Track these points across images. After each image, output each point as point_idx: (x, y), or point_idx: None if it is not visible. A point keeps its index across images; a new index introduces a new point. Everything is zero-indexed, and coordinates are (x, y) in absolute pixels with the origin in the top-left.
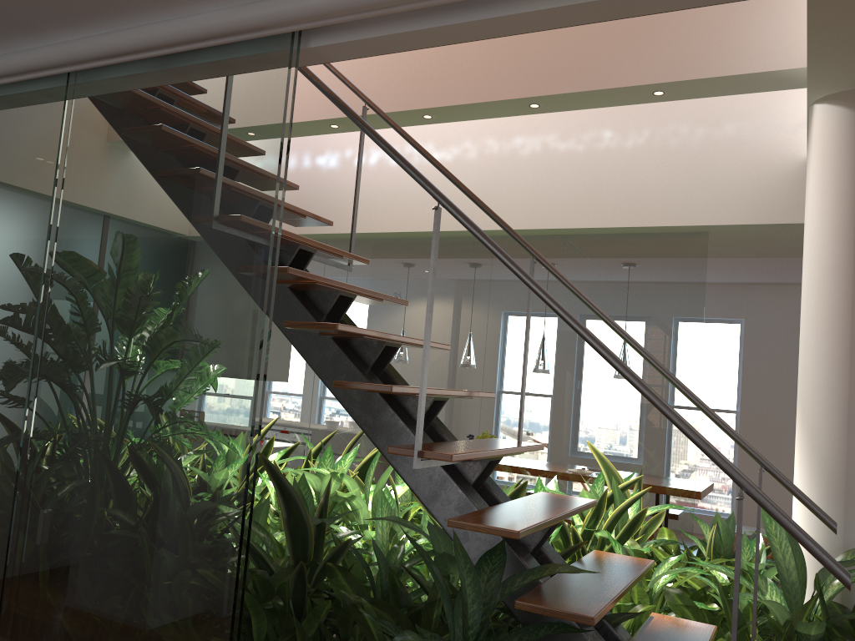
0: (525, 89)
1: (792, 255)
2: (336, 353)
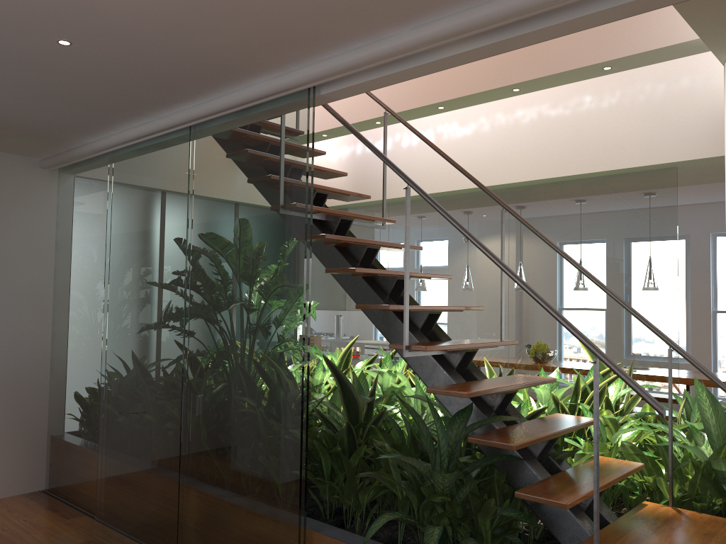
0: (506, 79)
1: None
2: (365, 287)
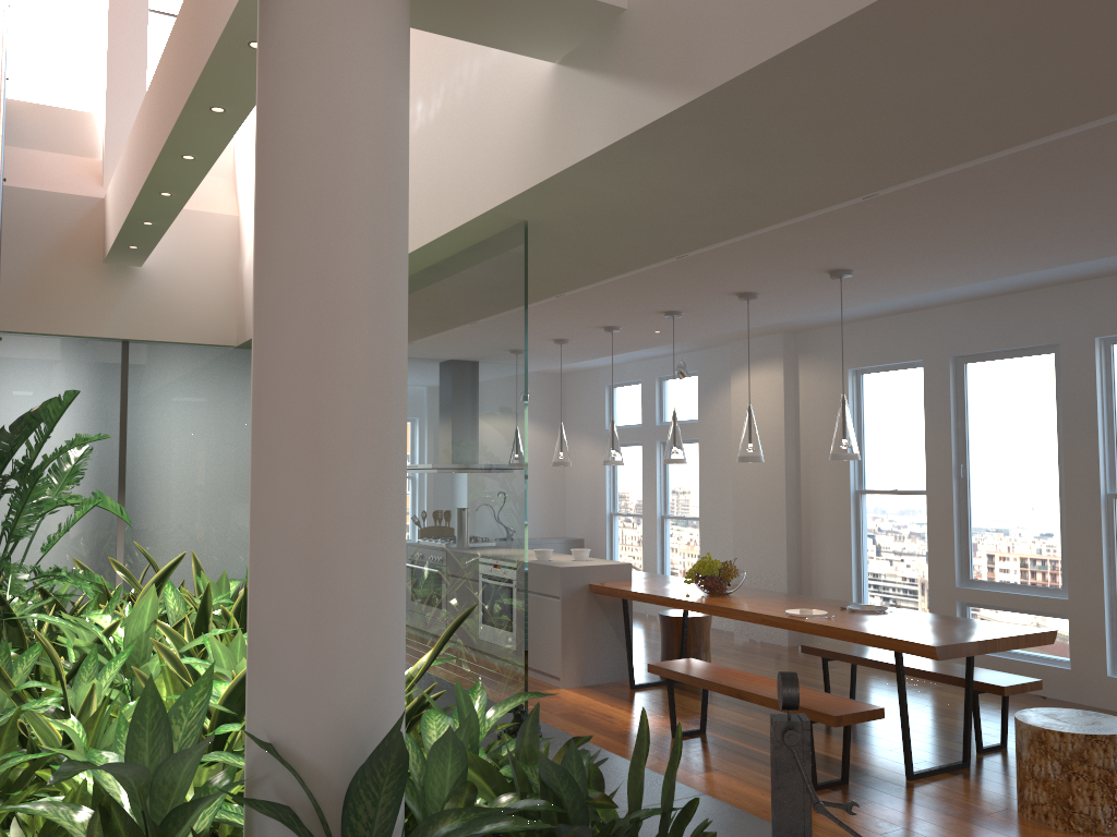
0: (185, 93)
1: (766, 220)
2: None
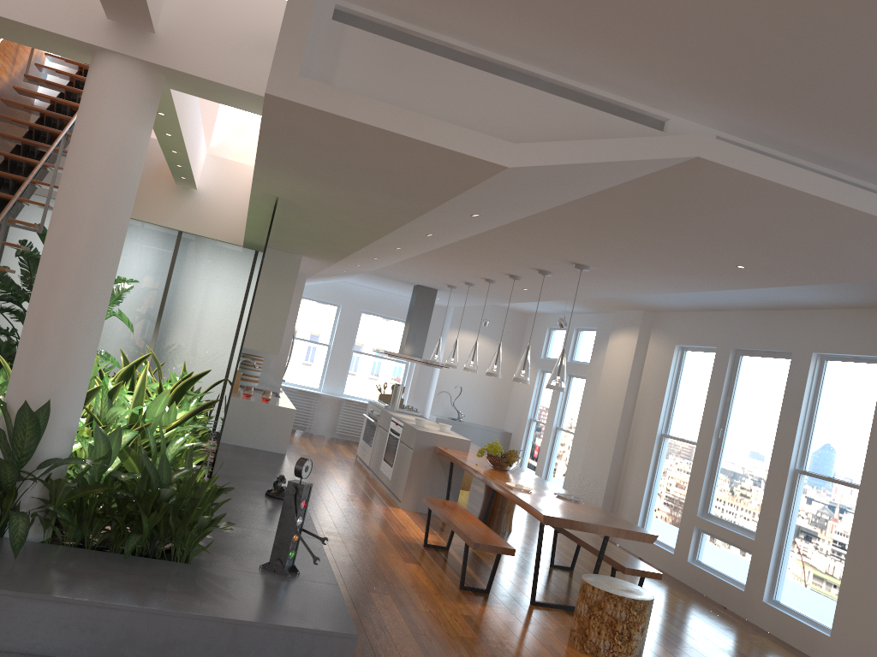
0: None
1: (400, 218)
2: None
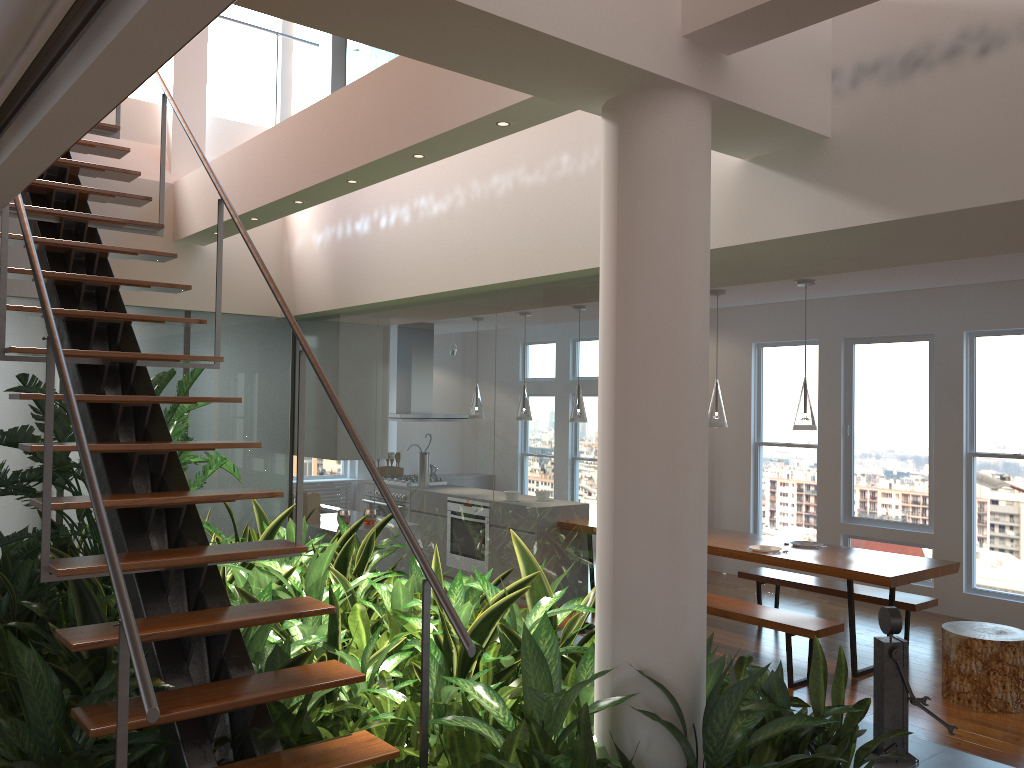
0: (396, 142)
1: (847, 270)
2: (101, 465)
